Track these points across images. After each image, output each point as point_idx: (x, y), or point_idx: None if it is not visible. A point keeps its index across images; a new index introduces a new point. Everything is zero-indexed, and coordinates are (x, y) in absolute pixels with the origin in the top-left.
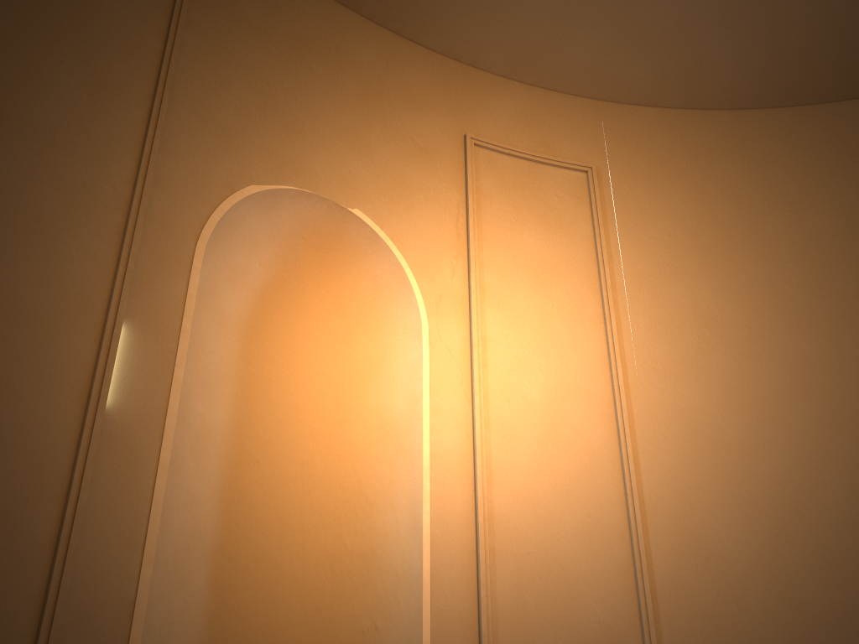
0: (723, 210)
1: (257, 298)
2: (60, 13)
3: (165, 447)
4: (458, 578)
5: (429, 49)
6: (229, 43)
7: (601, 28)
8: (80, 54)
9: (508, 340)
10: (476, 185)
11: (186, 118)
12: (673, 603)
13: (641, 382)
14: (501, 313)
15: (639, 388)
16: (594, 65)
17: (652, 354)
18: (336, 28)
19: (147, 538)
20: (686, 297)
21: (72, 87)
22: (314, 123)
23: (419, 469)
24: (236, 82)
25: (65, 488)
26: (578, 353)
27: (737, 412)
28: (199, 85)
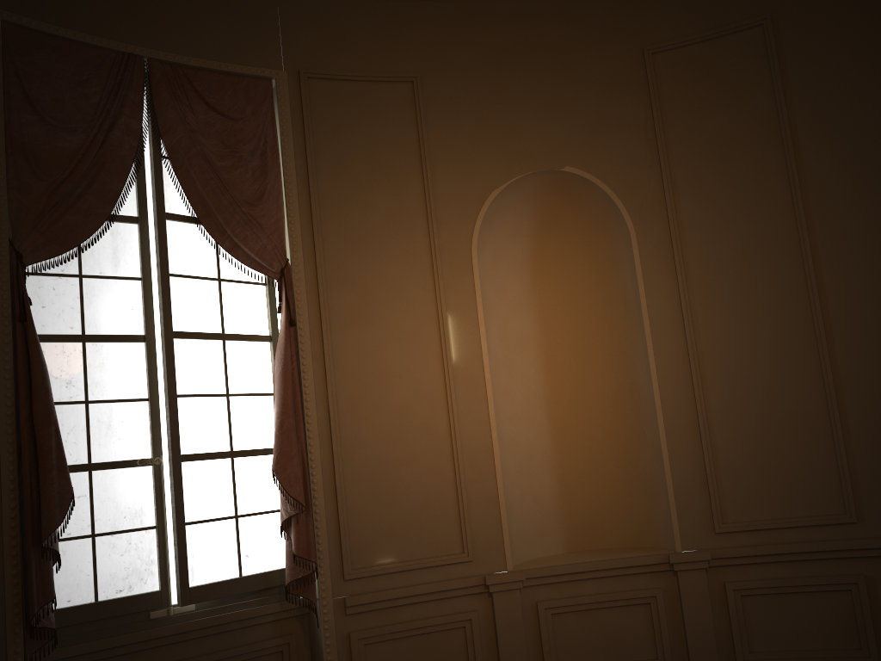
0: None
1: (532, 241)
2: (363, 158)
3: (486, 371)
4: (680, 399)
5: None
6: (453, 96)
7: None
8: (379, 174)
9: (701, 218)
10: (659, 92)
11: (443, 171)
12: (856, 388)
13: (825, 216)
14: (693, 198)
15: (823, 221)
16: None
17: (835, 186)
18: (522, 20)
19: (490, 418)
20: (870, 117)
21: (382, 198)
22: (523, 116)
23: (644, 335)
24: (465, 122)
25: (446, 405)
26: (764, 208)
27: None
28: (444, 142)
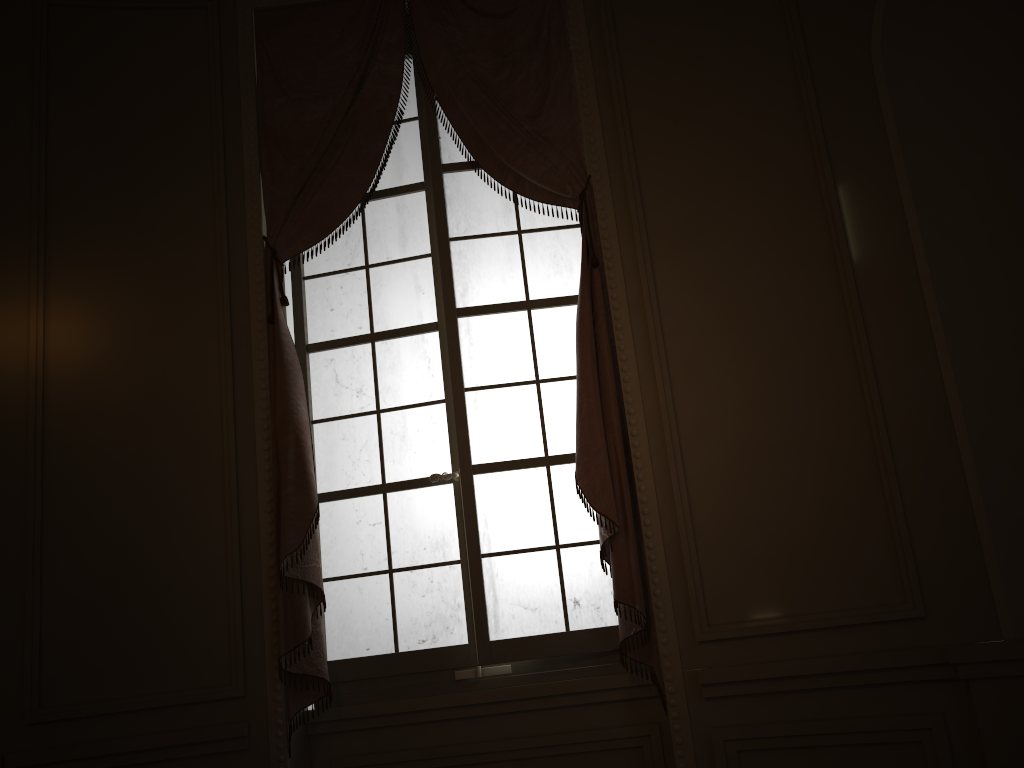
0: None
1: None
2: None
3: (920, 263)
4: None
5: None
6: None
7: None
8: (709, 4)
9: None
10: None
11: None
12: None
13: None
14: None
15: None
16: None
17: None
18: None
19: (936, 348)
20: None
21: (716, 37)
22: None
23: None
24: None
25: (850, 341)
26: None
27: None
28: None
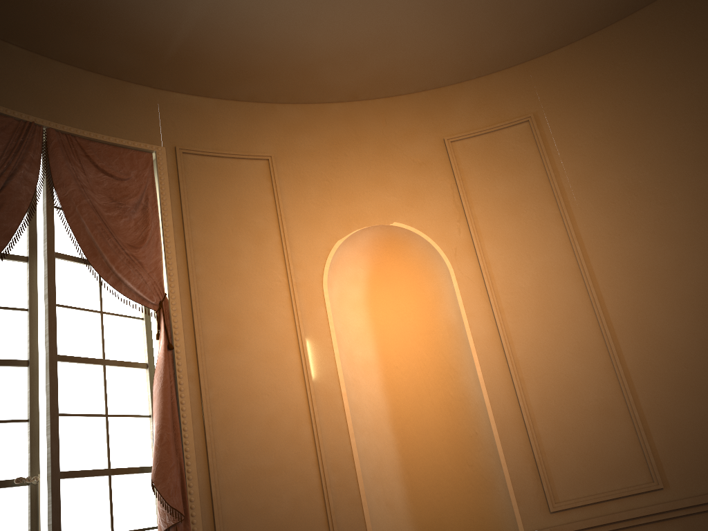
0: (630, 103)
1: (367, 285)
2: (229, 215)
3: (342, 386)
4: (505, 399)
5: (407, 94)
6: (301, 171)
7: (498, 33)
8: (243, 227)
9: (503, 256)
10: (459, 168)
11: (296, 226)
12: (642, 377)
13: (595, 249)
14: (494, 242)
15: (594, 253)
16: (508, 49)
17: (598, 227)
18: (351, 119)
19: (348, 426)
20: (615, 178)
21: (247, 245)
22: (357, 186)
23: (470, 349)
24: (312, 190)
25: (309, 417)
26: (549, 246)
27: (665, 245)
28: (295, 204)
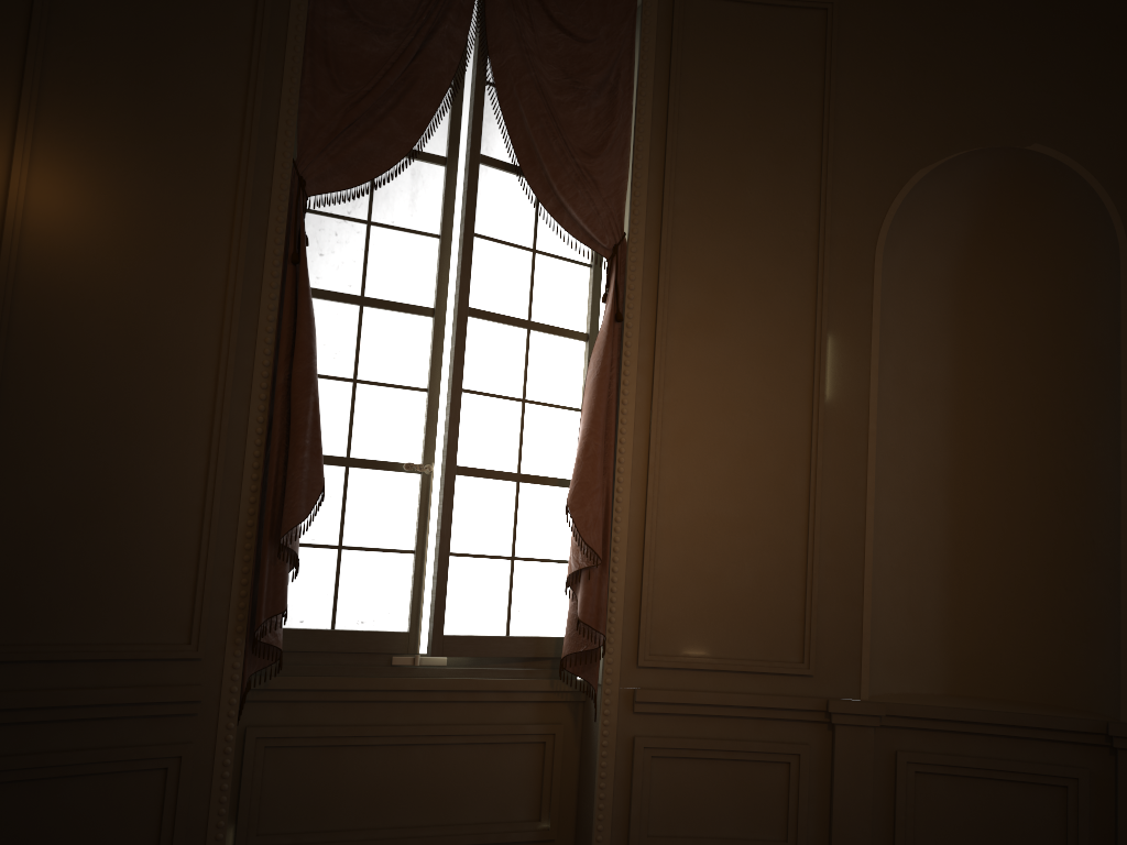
0: None
1: (962, 251)
2: (742, 109)
3: (871, 420)
4: None
5: None
6: (881, 33)
7: None
8: (761, 133)
9: None
10: None
11: (852, 137)
12: None
13: None
14: None
15: None
16: None
17: None
18: None
19: (867, 485)
20: None
21: (761, 165)
22: (980, 67)
23: (1119, 400)
24: (893, 71)
25: (808, 459)
26: None
27: None
28: (858, 97)
